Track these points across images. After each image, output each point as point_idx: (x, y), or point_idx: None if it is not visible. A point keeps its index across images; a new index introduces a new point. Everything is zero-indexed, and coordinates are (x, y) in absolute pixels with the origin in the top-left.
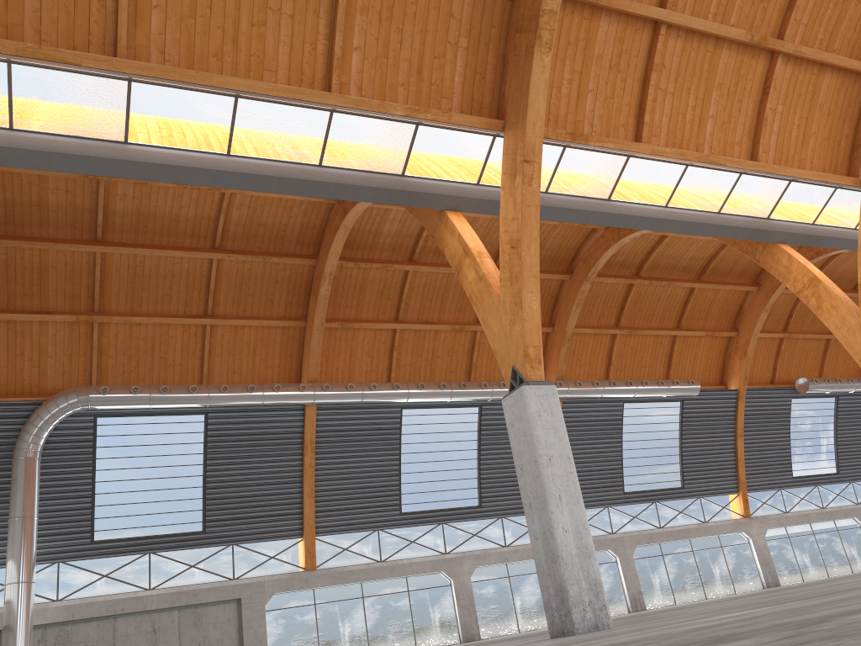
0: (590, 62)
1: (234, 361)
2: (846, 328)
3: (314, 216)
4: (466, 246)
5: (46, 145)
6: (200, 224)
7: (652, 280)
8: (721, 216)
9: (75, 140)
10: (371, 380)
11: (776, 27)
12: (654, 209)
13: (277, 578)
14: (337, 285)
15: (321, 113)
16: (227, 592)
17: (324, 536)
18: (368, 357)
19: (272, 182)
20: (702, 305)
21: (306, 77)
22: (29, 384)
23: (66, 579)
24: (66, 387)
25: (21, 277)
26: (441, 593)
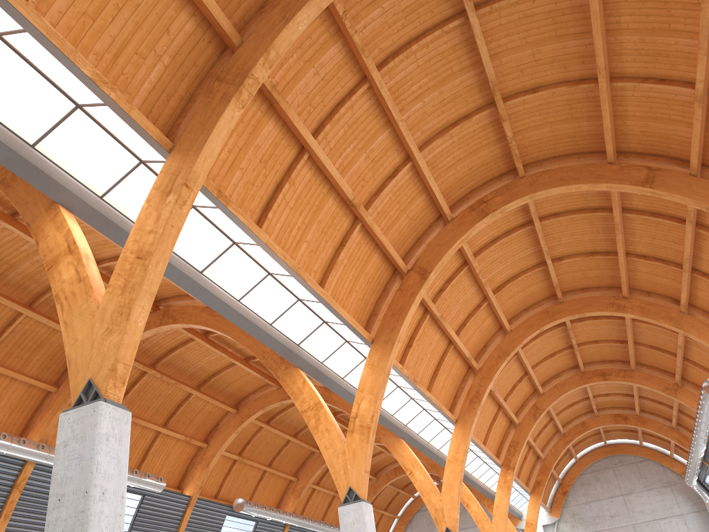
0: (250, 147)
1: None
2: (333, 449)
3: None
4: (73, 244)
5: None
6: None
7: (163, 375)
8: (272, 328)
9: None
10: None
11: (364, 203)
12: (231, 298)
13: None
14: None
15: None
16: None
17: None
18: None
19: None
20: (190, 412)
21: None
22: None
23: None
24: None
25: None
26: None
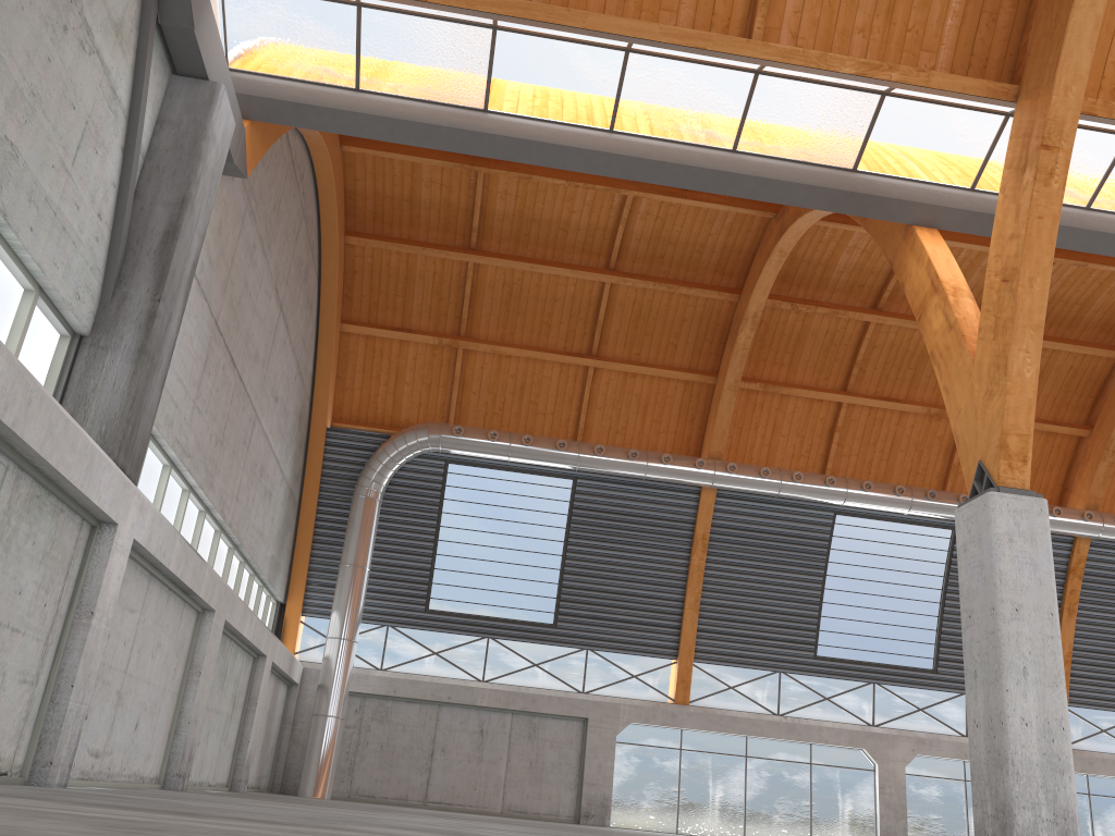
0: None
1: (618, 417)
2: None
3: (742, 235)
4: (936, 279)
5: (392, 111)
6: (593, 236)
7: None
8: None
9: (426, 105)
10: (797, 469)
11: None
12: None
13: (637, 704)
14: (765, 333)
15: (741, 75)
16: (572, 707)
17: (706, 664)
18: (797, 436)
19: (665, 170)
20: None
21: (718, 20)
22: (382, 414)
23: (393, 647)
24: (420, 422)
25: (385, 286)
26: (857, 778)
